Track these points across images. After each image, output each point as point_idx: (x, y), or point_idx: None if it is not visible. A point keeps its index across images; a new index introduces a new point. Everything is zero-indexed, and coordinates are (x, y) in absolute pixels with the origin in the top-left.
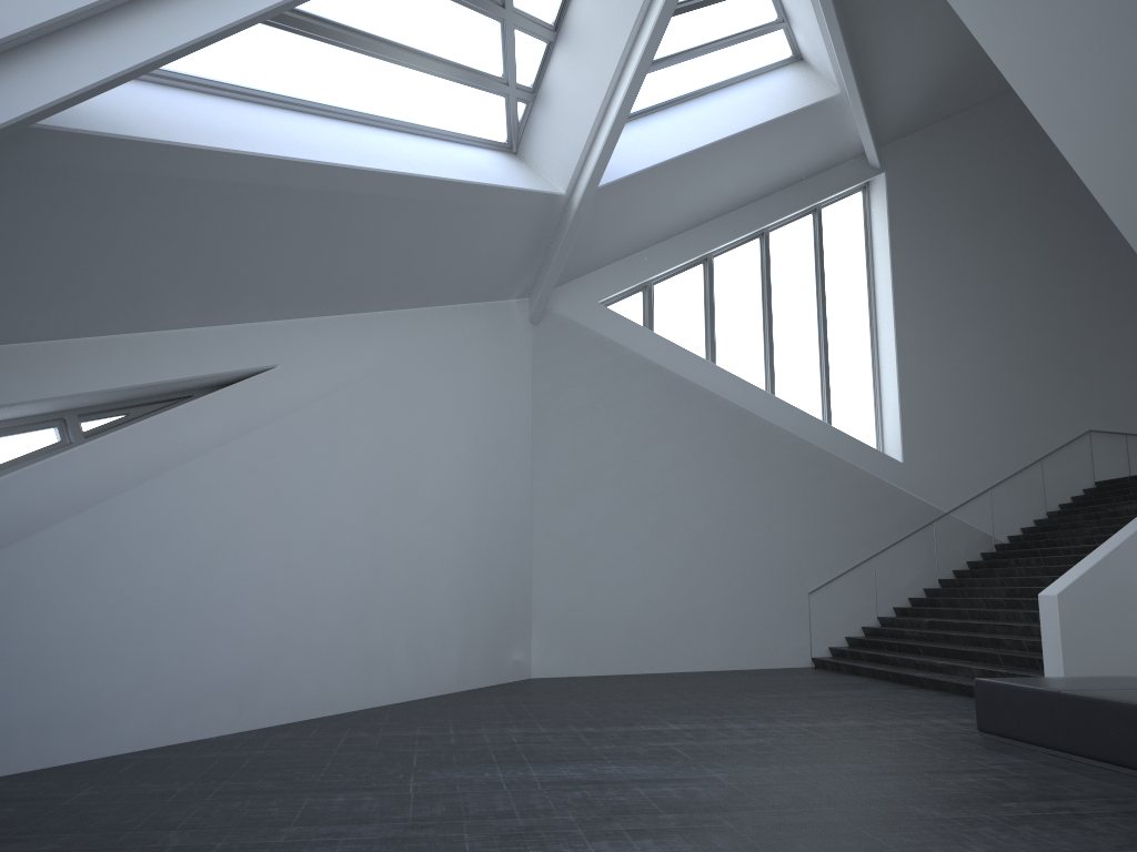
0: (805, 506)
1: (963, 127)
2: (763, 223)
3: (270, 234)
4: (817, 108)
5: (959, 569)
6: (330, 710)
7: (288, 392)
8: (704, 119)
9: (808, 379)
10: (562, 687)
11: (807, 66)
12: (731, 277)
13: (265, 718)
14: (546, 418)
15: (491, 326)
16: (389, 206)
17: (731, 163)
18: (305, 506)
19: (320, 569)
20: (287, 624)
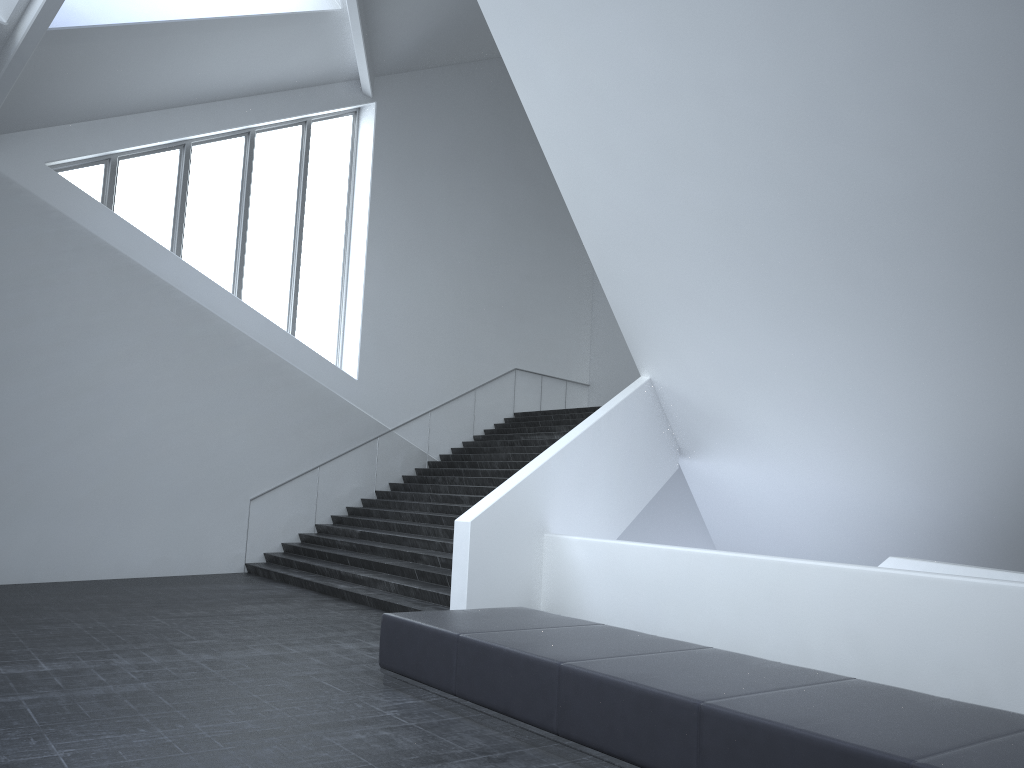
0: (258, 413)
1: (449, 79)
2: (250, 122)
3: None
4: (318, 17)
5: (395, 482)
6: None
7: None
8: None
9: (278, 288)
10: None
11: None
12: (209, 170)
13: None
14: None
15: None
16: None
17: (220, 48)
18: None
19: None
20: None
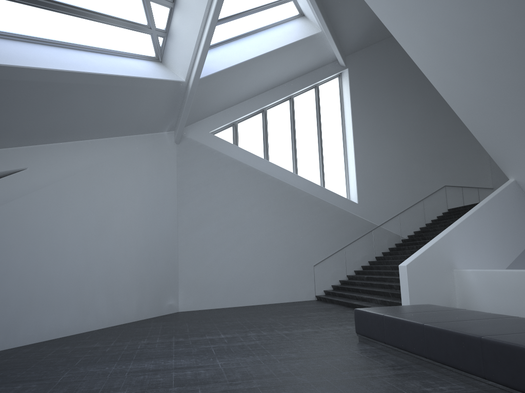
0: (311, 225)
1: (384, 46)
2: (289, 93)
3: (13, 104)
4: (311, 38)
5: (385, 251)
6: (61, 335)
7: (33, 181)
8: (255, 44)
9: (314, 166)
10: (189, 316)
11: (306, 18)
12: (275, 119)
13: (22, 341)
14: (184, 188)
15: (152, 145)
16: (82, 89)
17: (270, 65)
18: (44, 236)
19: (54, 267)
20: (34, 294)
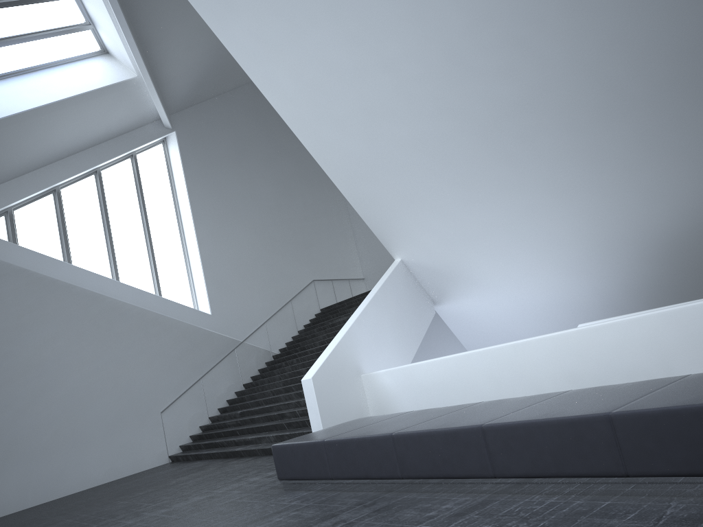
0: (151, 353)
1: (219, 105)
2: (95, 164)
3: None
4: (123, 85)
5: (255, 375)
6: None
7: None
8: (38, 87)
9: (142, 268)
10: None
11: (113, 57)
12: (76, 202)
13: None
14: None
15: None
16: None
17: (64, 120)
18: None
19: None
20: None
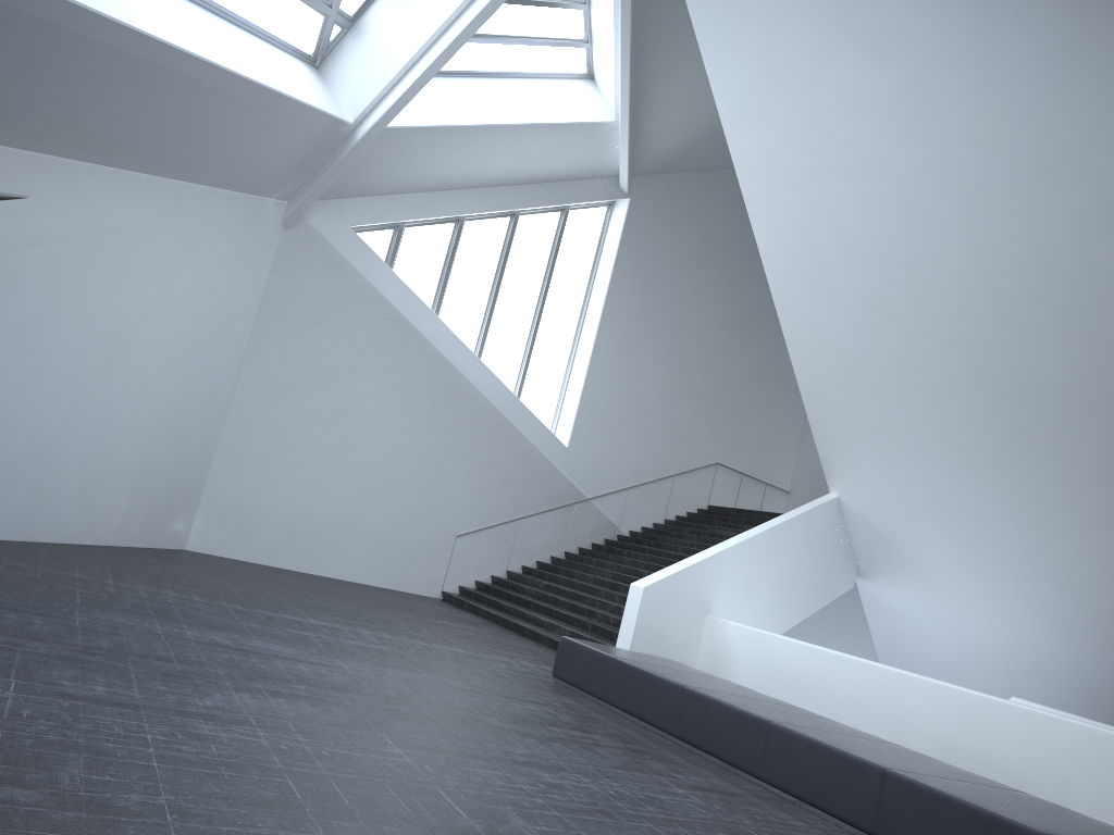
0: (476, 461)
1: (702, 183)
2: (517, 206)
3: (64, 76)
4: (592, 127)
5: (584, 547)
6: None
7: (32, 226)
8: (495, 100)
9: (513, 354)
10: (215, 565)
11: (596, 86)
12: (475, 244)
13: None
14: (271, 318)
15: (245, 218)
16: (187, 86)
17: (506, 147)
18: (18, 338)
19: (15, 401)
20: None
